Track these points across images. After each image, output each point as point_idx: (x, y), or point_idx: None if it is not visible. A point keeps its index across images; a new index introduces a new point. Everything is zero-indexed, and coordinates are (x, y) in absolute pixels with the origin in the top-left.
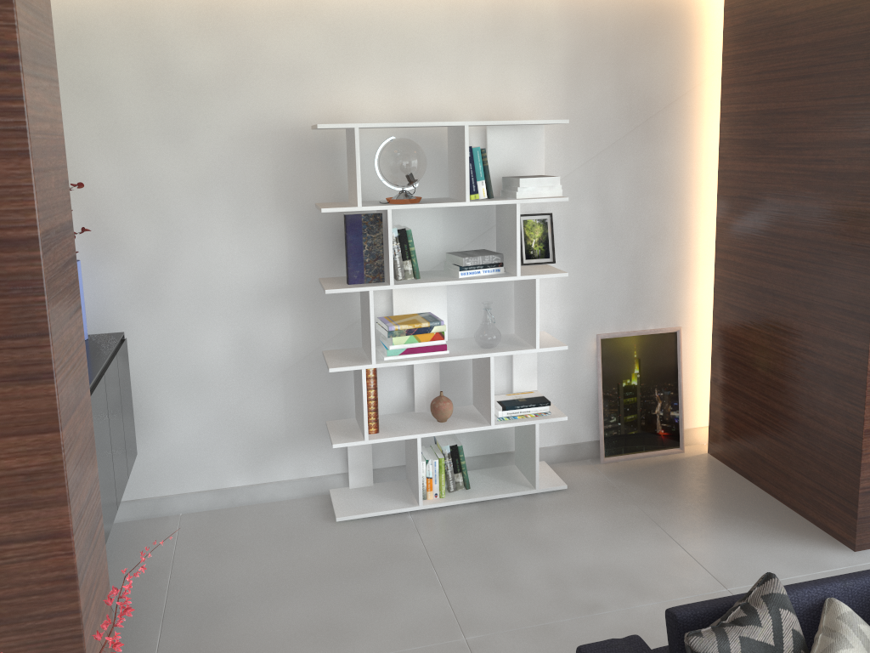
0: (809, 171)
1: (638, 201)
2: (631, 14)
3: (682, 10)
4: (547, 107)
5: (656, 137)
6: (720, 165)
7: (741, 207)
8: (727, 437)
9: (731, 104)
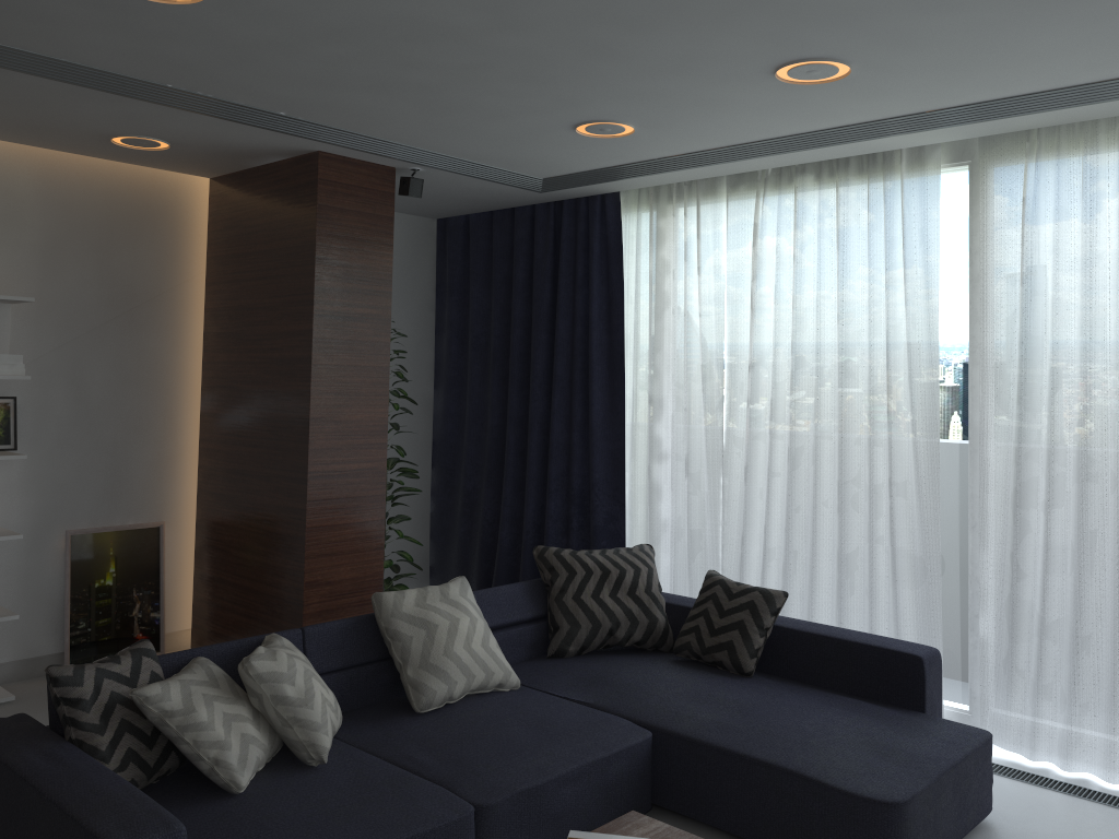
0: (267, 358)
1: (119, 390)
2: (116, 207)
3: (170, 211)
4: (17, 286)
5: (140, 327)
6: (204, 357)
7: (220, 395)
8: (207, 629)
9: (213, 300)
